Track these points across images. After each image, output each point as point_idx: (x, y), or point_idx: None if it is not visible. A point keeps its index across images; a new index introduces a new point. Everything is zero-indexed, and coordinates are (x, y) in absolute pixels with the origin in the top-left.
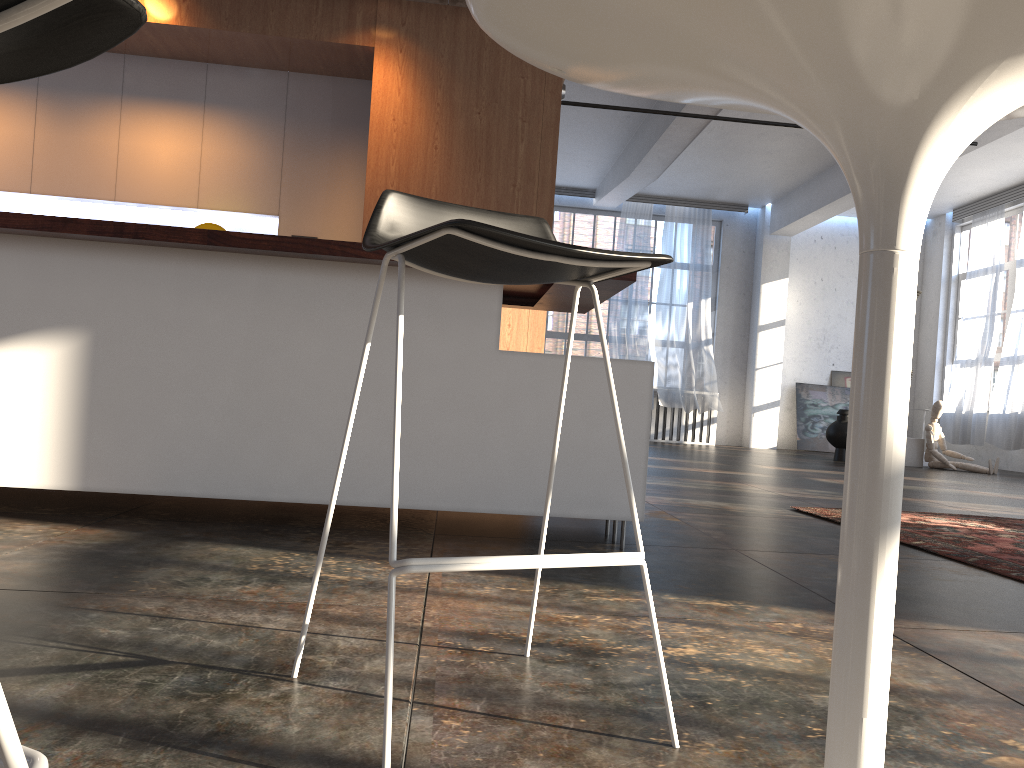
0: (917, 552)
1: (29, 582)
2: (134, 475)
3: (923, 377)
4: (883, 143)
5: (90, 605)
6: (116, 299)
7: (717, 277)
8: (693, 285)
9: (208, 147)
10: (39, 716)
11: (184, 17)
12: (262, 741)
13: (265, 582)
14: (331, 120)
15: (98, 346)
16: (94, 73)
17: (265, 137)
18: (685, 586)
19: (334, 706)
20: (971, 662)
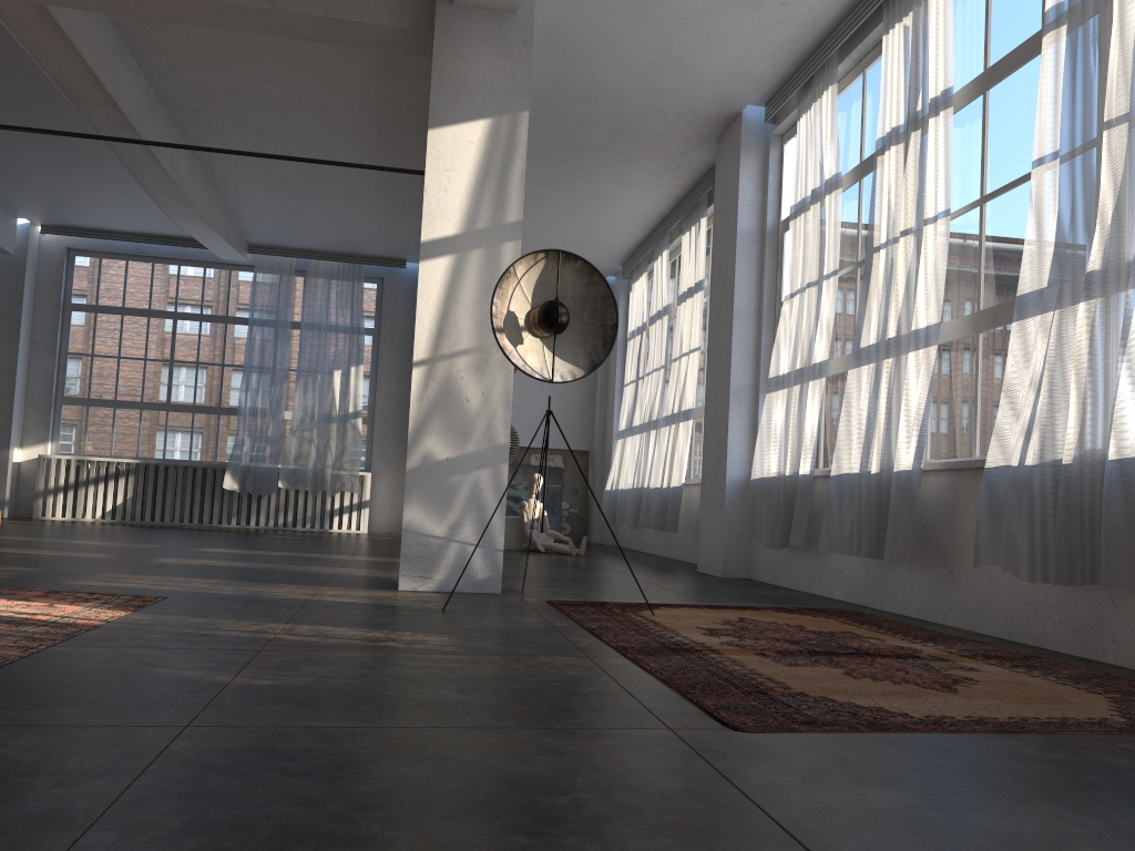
0: None
1: None
2: None
3: (607, 452)
4: None
5: None
6: None
7: (376, 341)
8: (343, 350)
9: None
10: None
11: None
12: None
13: None
14: None
15: None
16: None
17: None
18: None
19: None
20: None
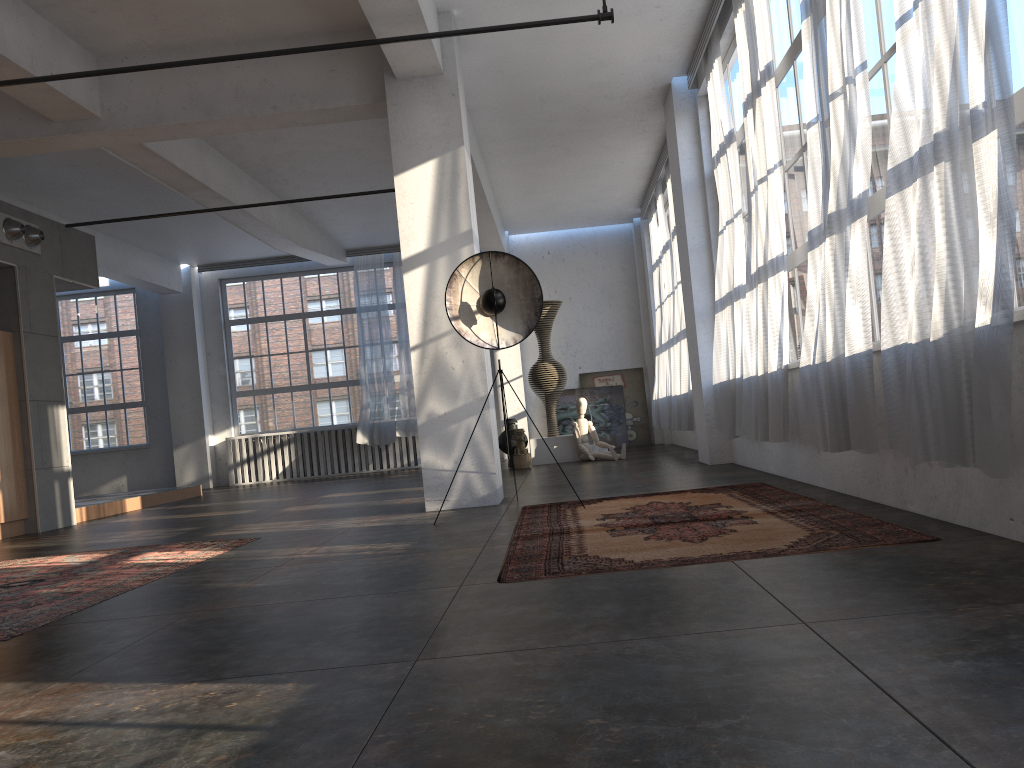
0: None
1: None
2: None
3: (655, 366)
4: None
5: None
6: None
7: None
8: None
9: None
10: None
11: None
12: None
13: None
14: None
15: None
16: None
17: None
18: None
19: None
20: None
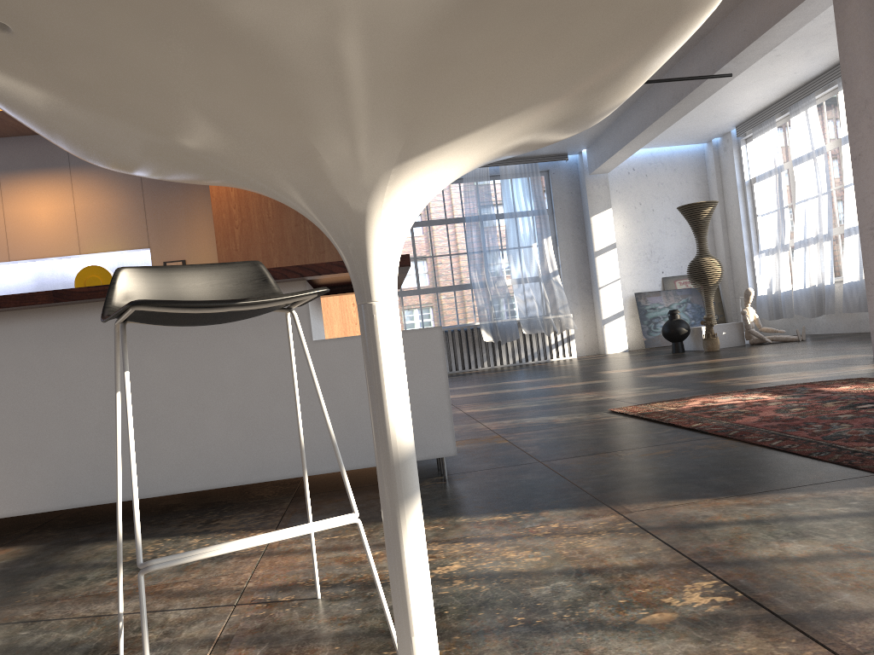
0: (692, 434)
1: None
2: (33, 498)
3: (738, 269)
4: (342, 231)
5: None
6: None
7: (553, 218)
8: (534, 228)
9: (79, 202)
10: None
11: None
12: None
13: (132, 571)
14: None
15: None
16: None
17: (126, 185)
18: (480, 506)
19: None
20: (678, 532)
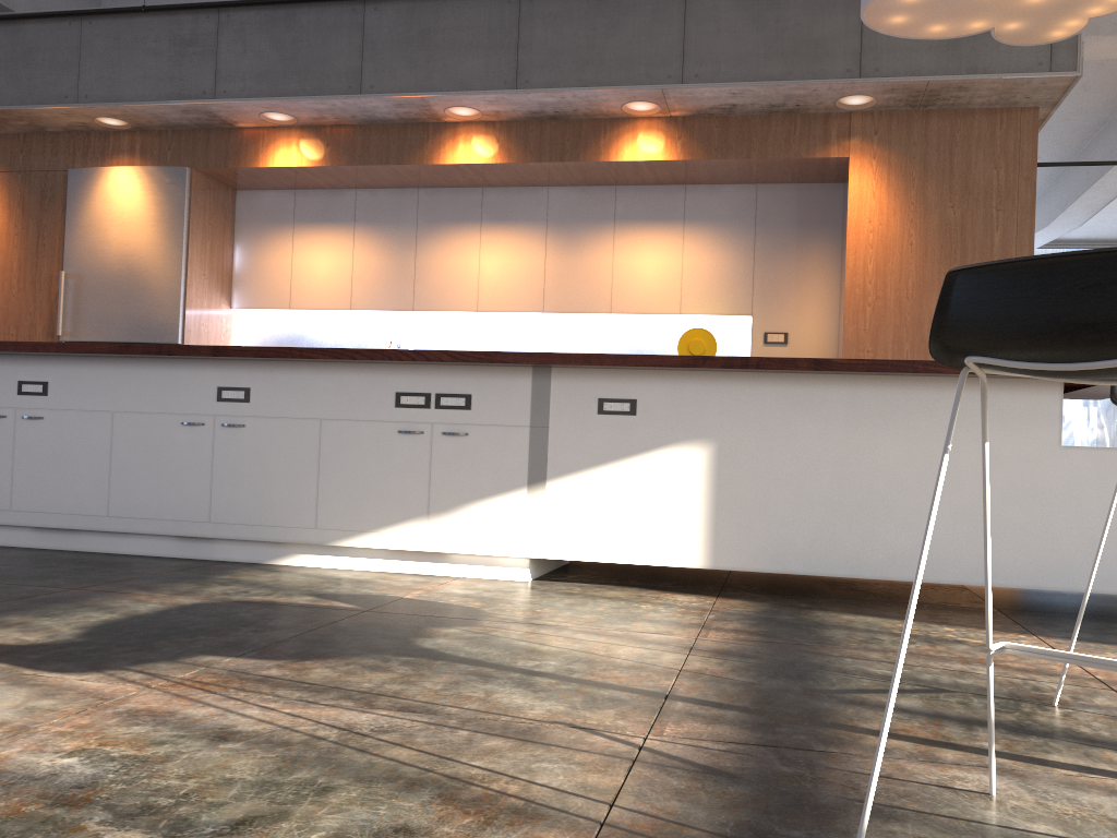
0: None
1: (763, 636)
2: (751, 556)
3: None
4: None
5: (833, 653)
6: (734, 416)
7: None
8: None
9: (688, 259)
10: (929, 715)
11: (679, 152)
12: (1094, 737)
13: (925, 642)
14: (797, 224)
15: (721, 454)
16: (591, 205)
17: (737, 245)
18: None
19: (1111, 723)
20: None
